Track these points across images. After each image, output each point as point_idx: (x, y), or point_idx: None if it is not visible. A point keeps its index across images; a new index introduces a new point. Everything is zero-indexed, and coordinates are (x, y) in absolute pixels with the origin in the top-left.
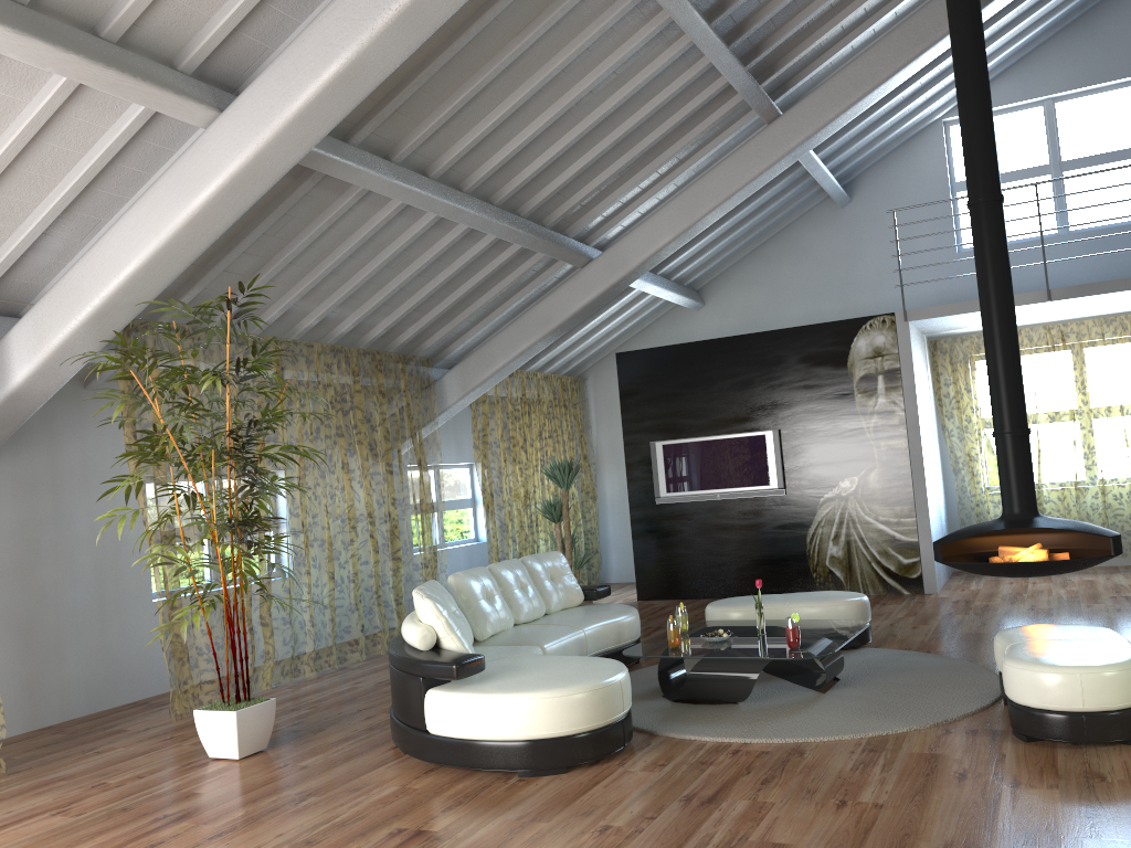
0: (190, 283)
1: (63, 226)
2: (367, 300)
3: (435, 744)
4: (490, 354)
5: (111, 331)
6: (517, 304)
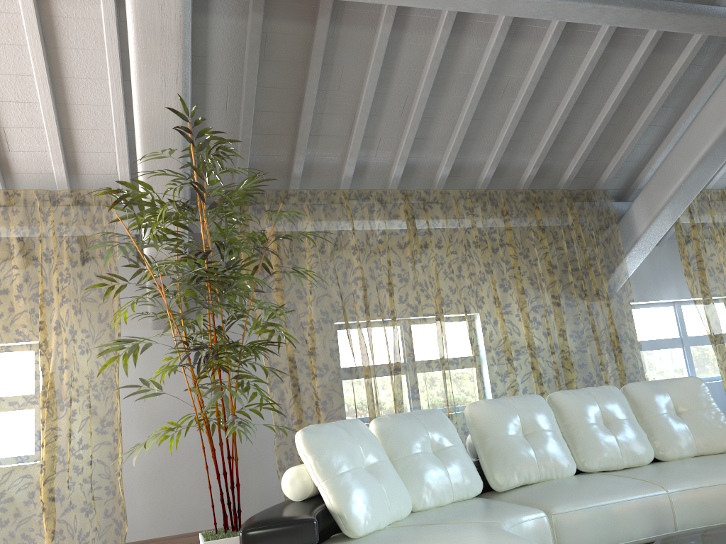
0: (293, 152)
1: None
2: (495, 140)
3: None
4: (669, 171)
5: (175, 194)
6: (697, 111)
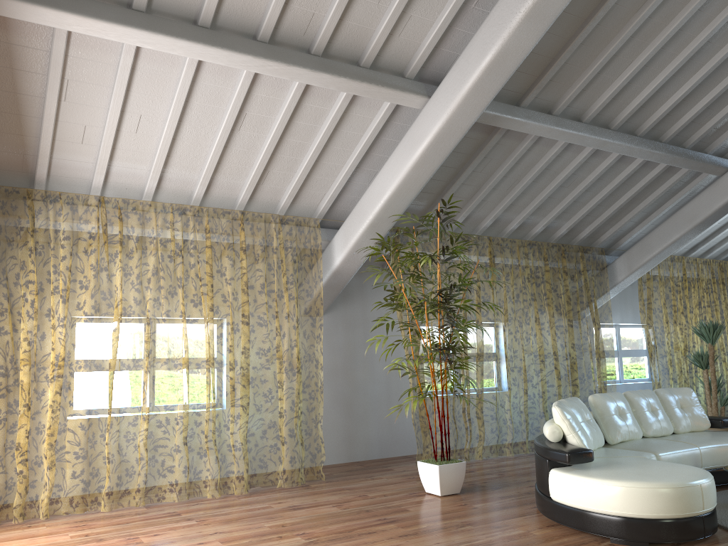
0: (433, 205)
1: (358, 177)
2: (551, 210)
3: (554, 508)
4: (649, 244)
5: (381, 234)
6: (670, 207)
